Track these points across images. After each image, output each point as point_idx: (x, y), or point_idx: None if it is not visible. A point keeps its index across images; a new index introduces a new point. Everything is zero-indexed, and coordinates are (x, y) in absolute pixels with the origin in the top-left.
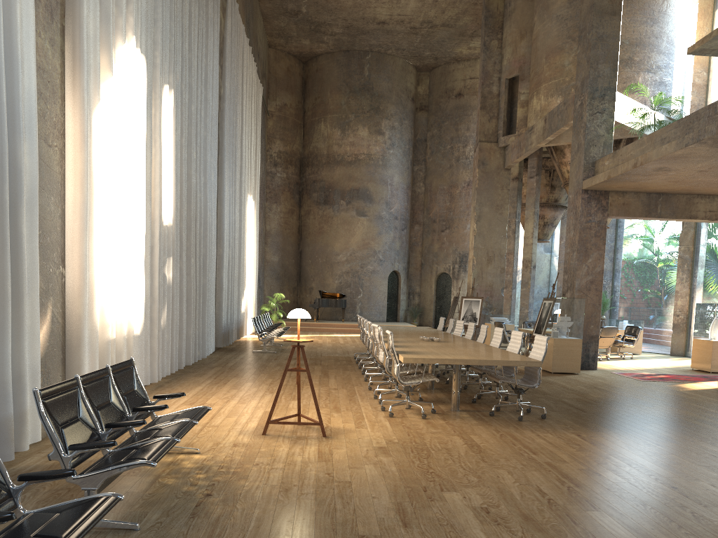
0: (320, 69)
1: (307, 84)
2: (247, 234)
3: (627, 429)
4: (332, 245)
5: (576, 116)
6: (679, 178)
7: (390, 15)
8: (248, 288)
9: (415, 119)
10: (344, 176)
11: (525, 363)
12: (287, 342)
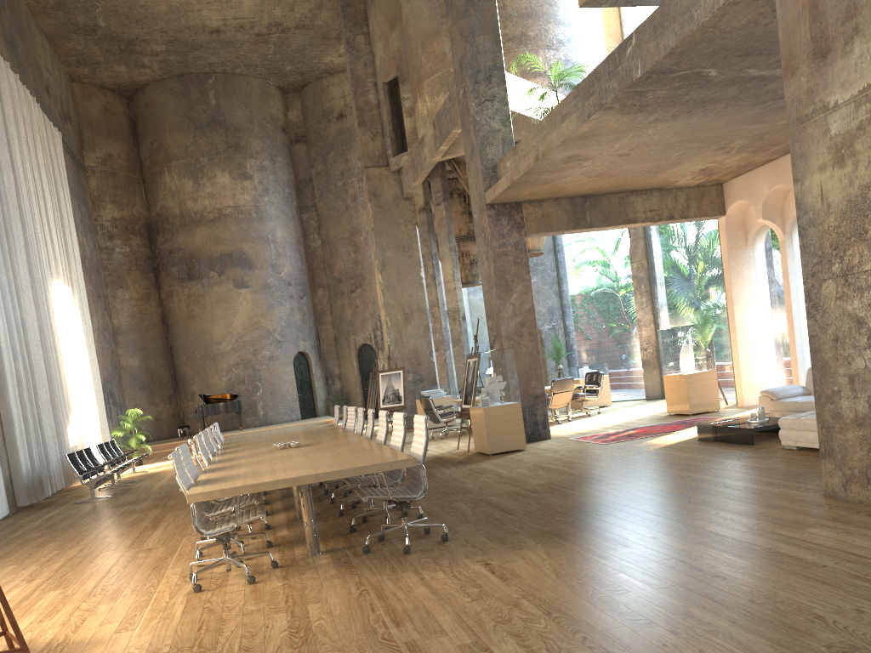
0: (150, 104)
1: (137, 125)
2: (62, 335)
3: (564, 535)
4: (209, 332)
5: (462, 110)
6: (600, 170)
7: (223, 19)
8: (81, 411)
9: (292, 154)
10: (209, 239)
11: (390, 465)
12: (145, 476)
